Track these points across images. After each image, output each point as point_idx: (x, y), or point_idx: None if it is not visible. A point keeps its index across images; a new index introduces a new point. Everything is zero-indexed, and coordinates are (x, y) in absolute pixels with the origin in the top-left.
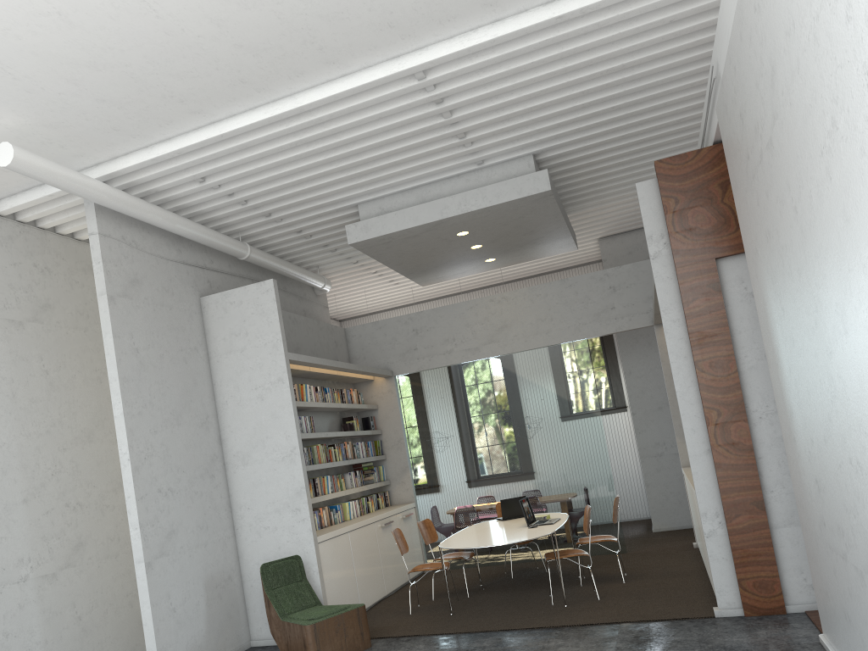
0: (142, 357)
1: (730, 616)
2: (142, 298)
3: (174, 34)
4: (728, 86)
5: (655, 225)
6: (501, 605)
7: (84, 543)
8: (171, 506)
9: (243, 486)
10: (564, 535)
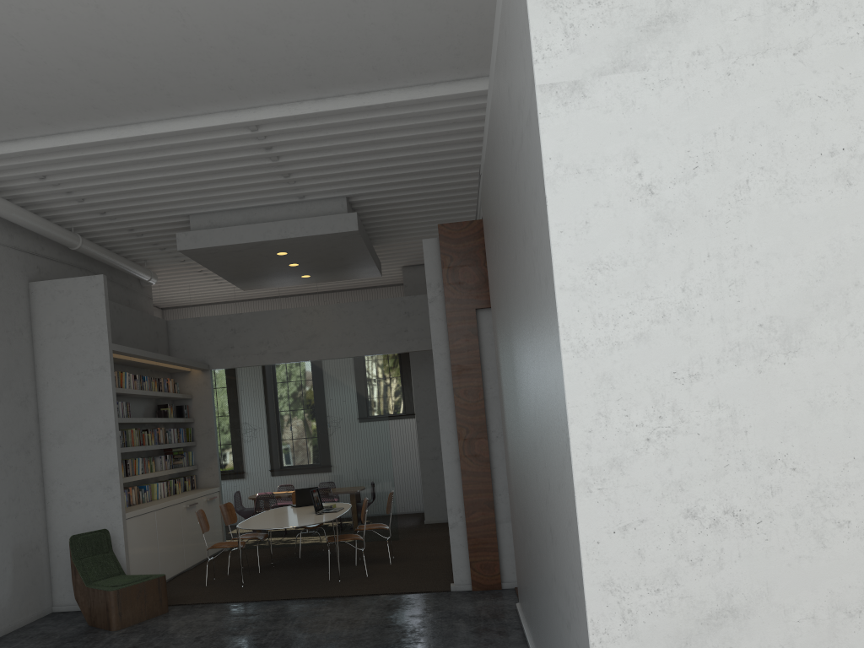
0: None
1: (462, 590)
2: None
3: (36, 64)
4: (485, 187)
5: (434, 275)
6: (286, 580)
7: None
8: None
9: (58, 463)
10: (349, 522)
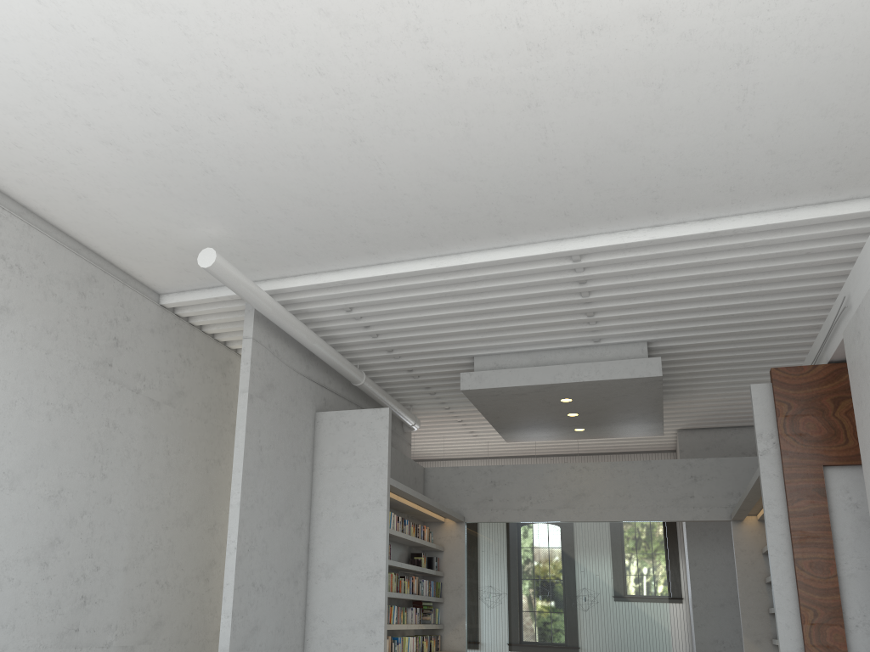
0: (263, 455)
1: None
2: (273, 402)
3: (385, 189)
4: (865, 316)
5: (766, 424)
6: None
7: (162, 623)
8: (259, 602)
9: (322, 598)
10: None
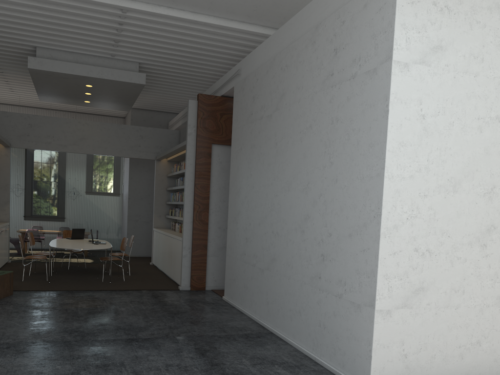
0: None
1: (185, 290)
2: None
3: None
4: (249, 83)
5: (192, 121)
6: (74, 280)
7: None
8: None
9: None
10: (92, 251)
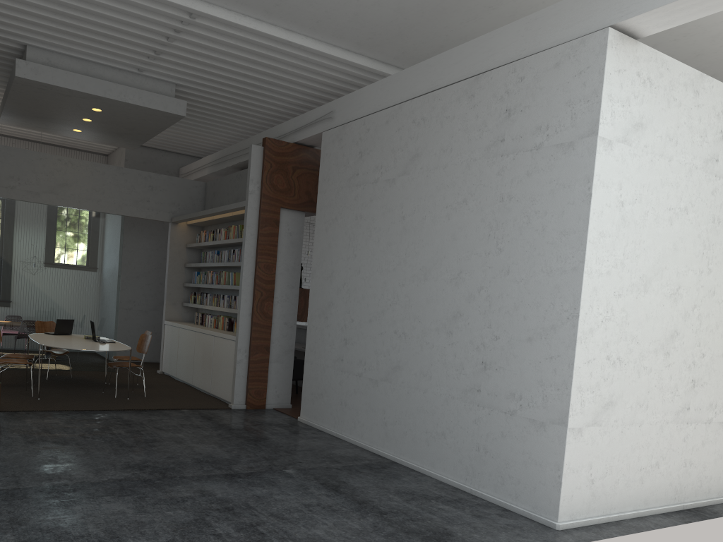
0: None
1: (239, 409)
2: None
3: None
4: (352, 132)
5: (256, 174)
6: (72, 396)
7: None
8: None
9: None
10: (73, 353)
